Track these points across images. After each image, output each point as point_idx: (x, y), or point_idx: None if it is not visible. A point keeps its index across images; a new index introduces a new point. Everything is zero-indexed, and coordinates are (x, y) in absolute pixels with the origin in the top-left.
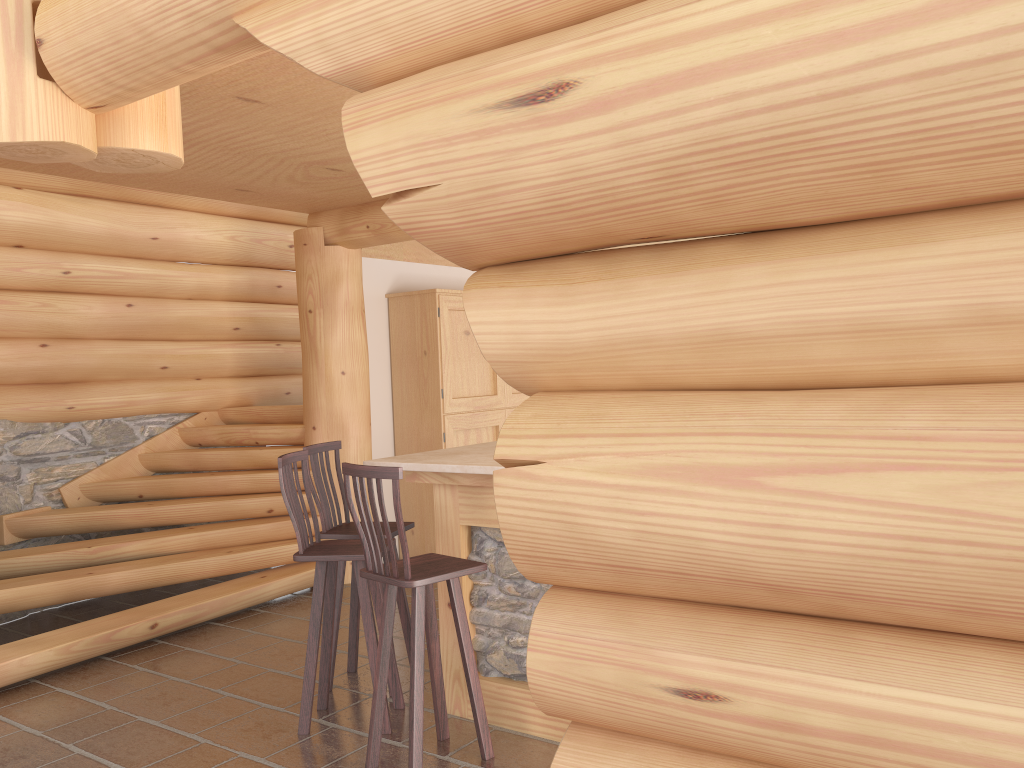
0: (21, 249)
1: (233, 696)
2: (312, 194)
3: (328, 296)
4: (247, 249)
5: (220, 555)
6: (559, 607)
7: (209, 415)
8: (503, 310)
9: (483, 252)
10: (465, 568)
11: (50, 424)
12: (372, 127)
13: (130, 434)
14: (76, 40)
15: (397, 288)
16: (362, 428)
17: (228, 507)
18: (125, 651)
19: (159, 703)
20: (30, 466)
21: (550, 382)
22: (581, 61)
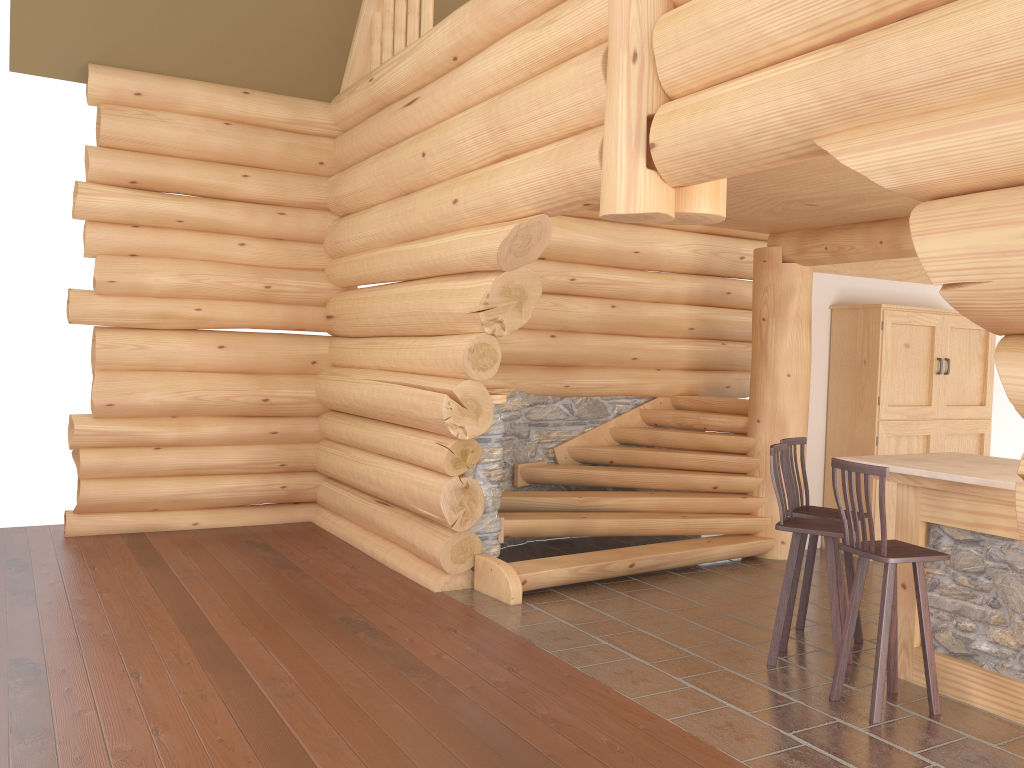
0: (543, 261)
1: (705, 628)
2: (781, 221)
3: (781, 307)
4: (705, 260)
5: (677, 518)
6: None
7: (663, 400)
8: None
9: (1016, 327)
10: (931, 555)
11: (551, 397)
12: (937, 236)
13: (604, 411)
14: (682, 146)
15: (840, 300)
16: (801, 425)
17: (681, 480)
18: (609, 581)
19: (649, 622)
20: (535, 429)
21: None
22: None
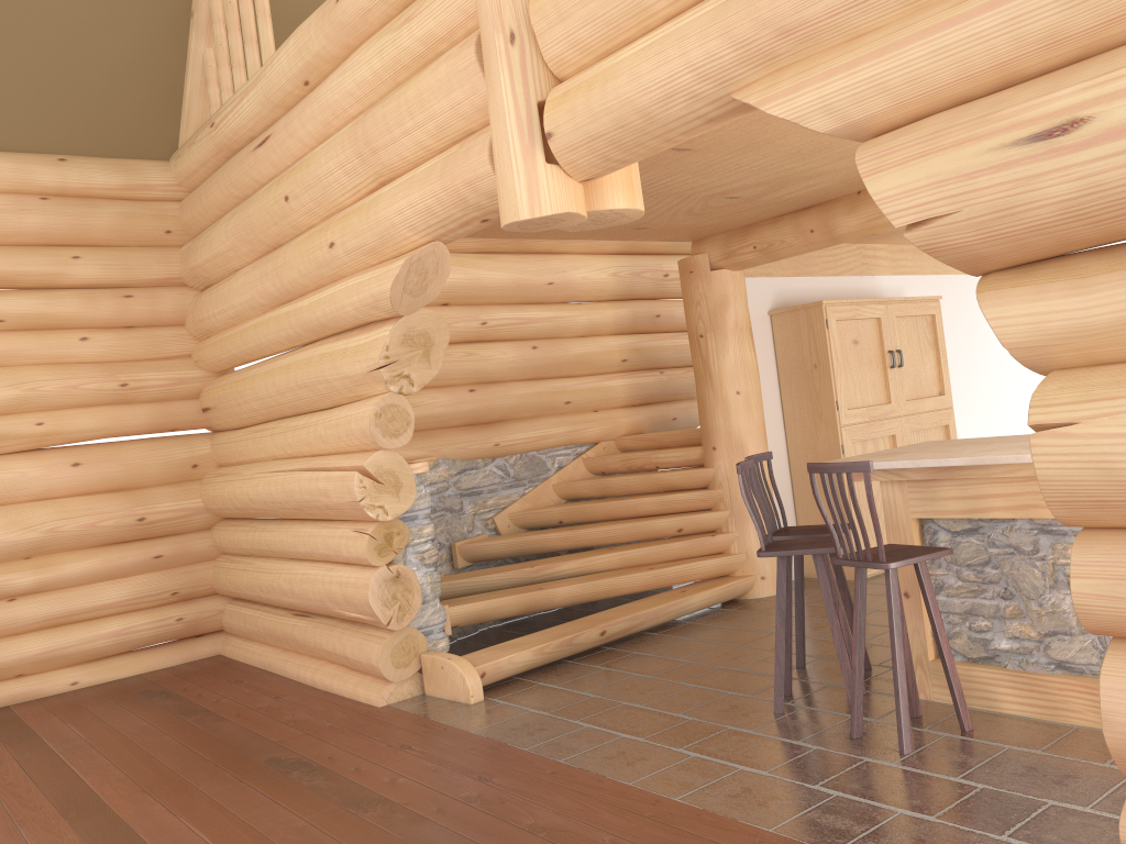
0: (447, 307)
1: (698, 687)
2: (702, 223)
3: (717, 319)
4: (627, 283)
5: (644, 571)
6: (1095, 542)
7: (607, 444)
8: (1019, 305)
9: (996, 260)
10: (933, 552)
11: (481, 460)
12: (891, 172)
13: (543, 466)
14: (583, 130)
15: (778, 304)
16: (760, 445)
17: (642, 528)
18: (581, 655)
19: (634, 692)
20: (468, 499)
21: (1067, 360)
22: (1092, 100)
